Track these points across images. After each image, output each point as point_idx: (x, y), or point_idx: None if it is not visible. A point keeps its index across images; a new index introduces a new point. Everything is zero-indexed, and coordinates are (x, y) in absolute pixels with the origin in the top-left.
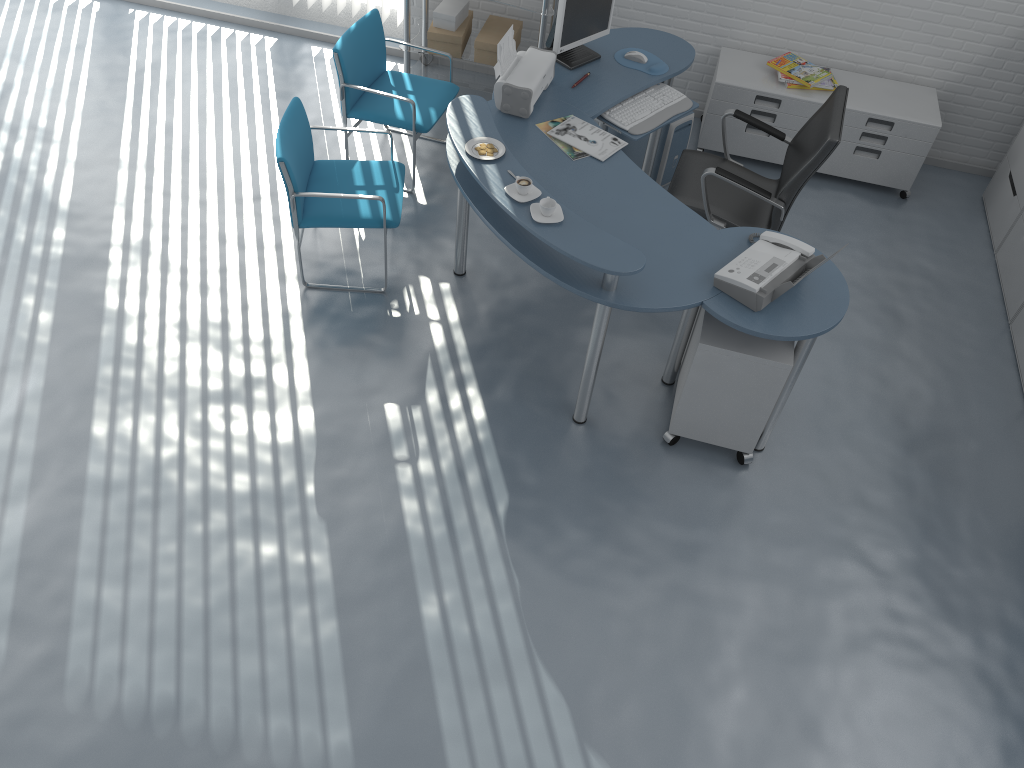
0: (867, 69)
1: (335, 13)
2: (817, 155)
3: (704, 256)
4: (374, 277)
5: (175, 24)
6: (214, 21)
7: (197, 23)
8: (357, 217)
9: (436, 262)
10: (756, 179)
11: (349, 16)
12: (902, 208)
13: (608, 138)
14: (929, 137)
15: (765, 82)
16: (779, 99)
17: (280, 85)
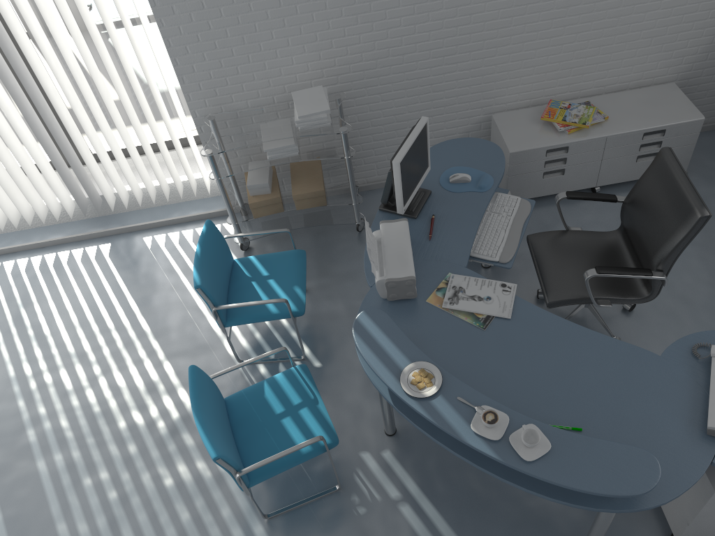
0: (613, 87)
1: (148, 198)
2: (690, 230)
3: (672, 397)
4: (321, 474)
5: (16, 267)
6: (48, 248)
7: (34, 257)
8: (299, 454)
9: (365, 429)
10: (600, 237)
11: (161, 196)
12: None
13: (497, 287)
14: (696, 129)
15: (548, 135)
16: (566, 146)
17: (136, 292)
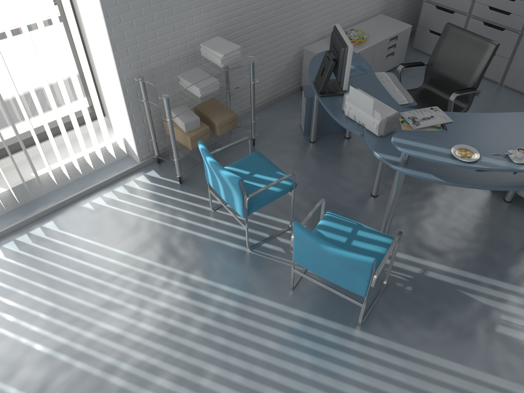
0: (355, 21)
1: (65, 175)
2: (491, 56)
3: None
4: None
5: None
6: None
7: None
8: (383, 255)
9: None
10: (418, 90)
11: (76, 170)
12: (408, 70)
13: (429, 110)
14: (408, 33)
15: None
16: (359, 54)
17: (113, 242)
